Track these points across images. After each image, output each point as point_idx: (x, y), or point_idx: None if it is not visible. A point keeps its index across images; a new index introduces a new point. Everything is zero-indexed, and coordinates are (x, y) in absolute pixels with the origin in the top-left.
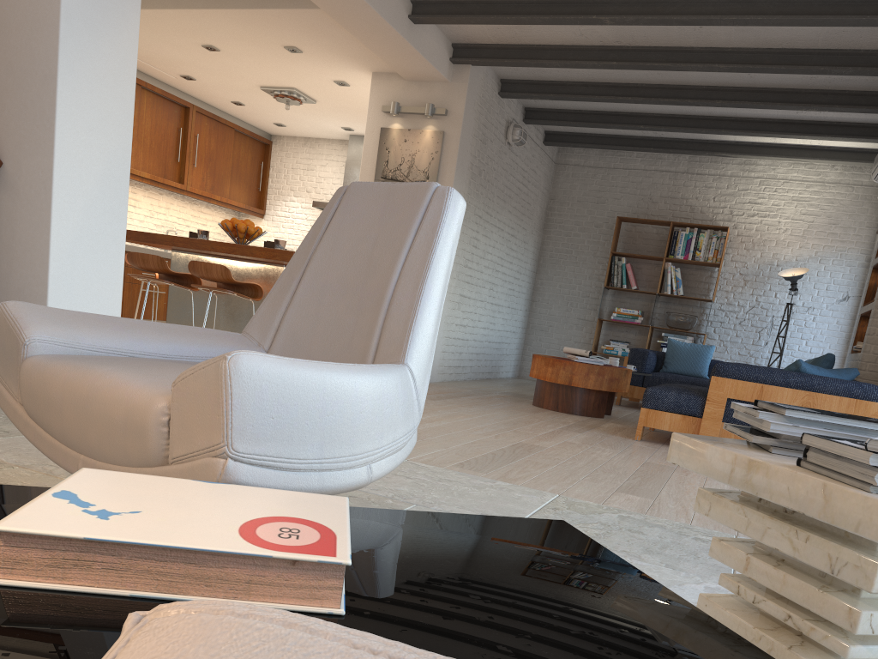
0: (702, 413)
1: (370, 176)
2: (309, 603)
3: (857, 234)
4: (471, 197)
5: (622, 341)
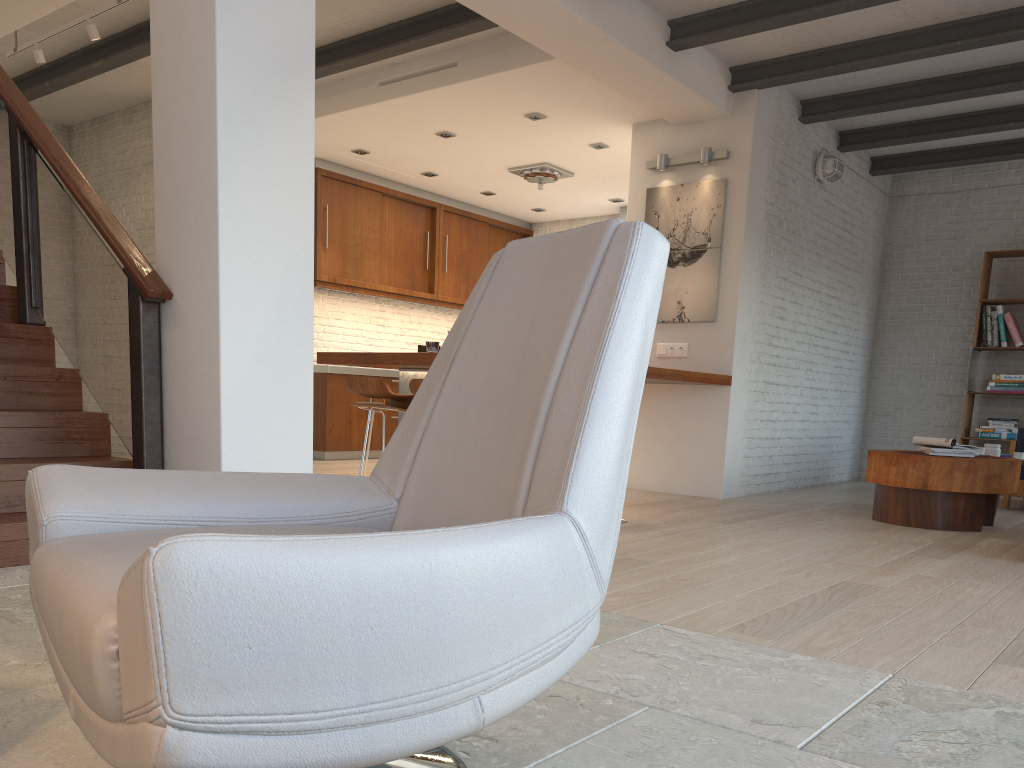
0: None
1: None
2: None
3: None
4: (769, 256)
5: (1007, 418)
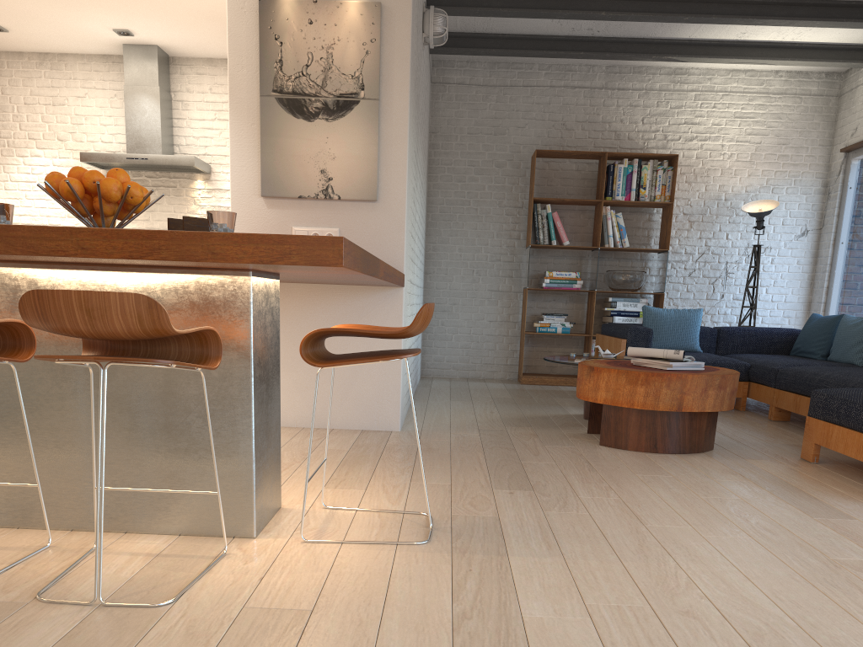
0: None
1: (250, 89)
2: None
3: (811, 155)
4: (413, 122)
5: (551, 312)
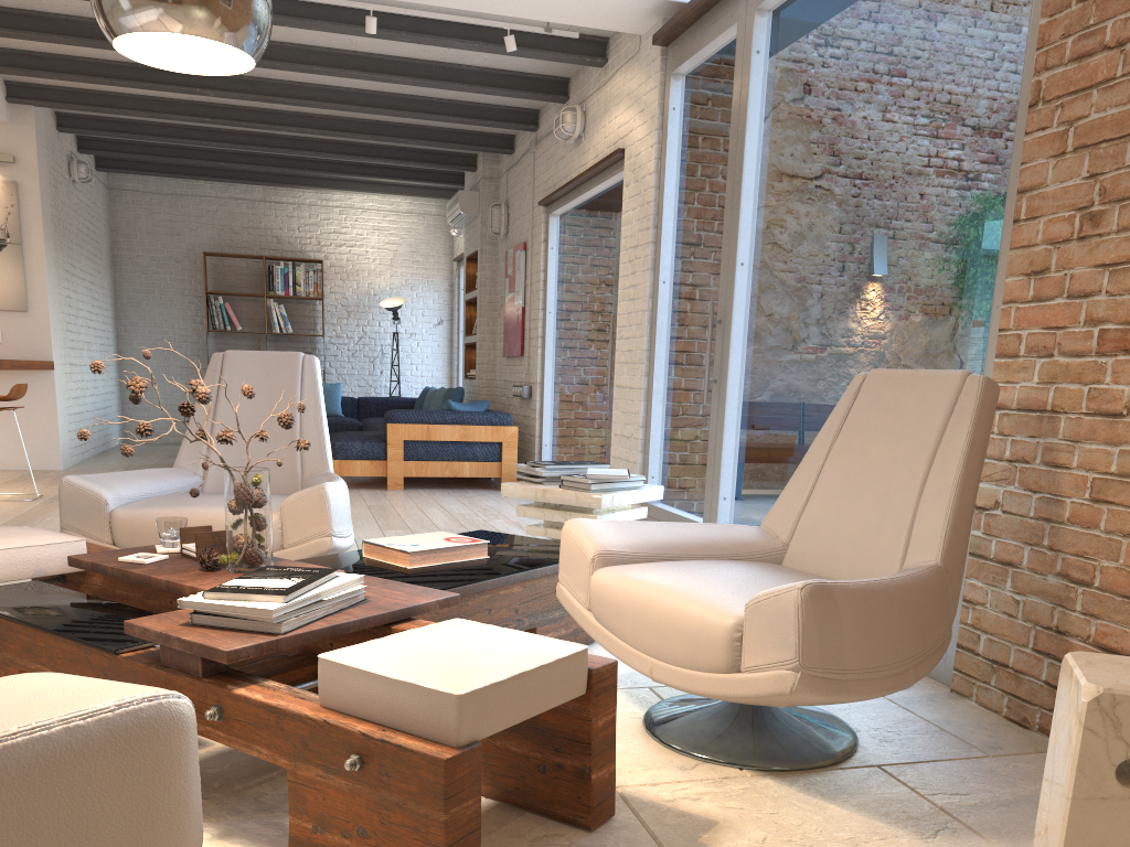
0: (386, 456)
1: None
2: (480, 556)
3: (437, 261)
4: (58, 252)
5: None
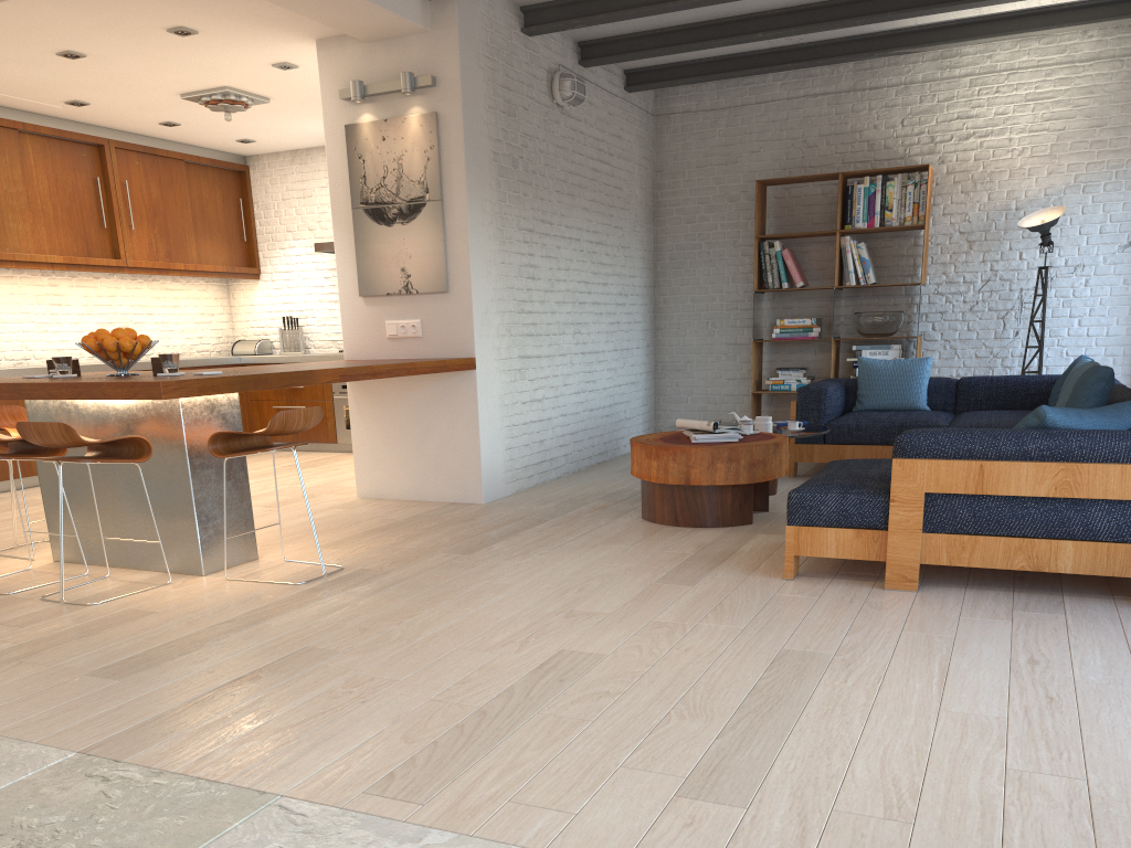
0: (887, 522)
1: (346, 204)
2: None
3: None
4: (506, 205)
5: (797, 366)
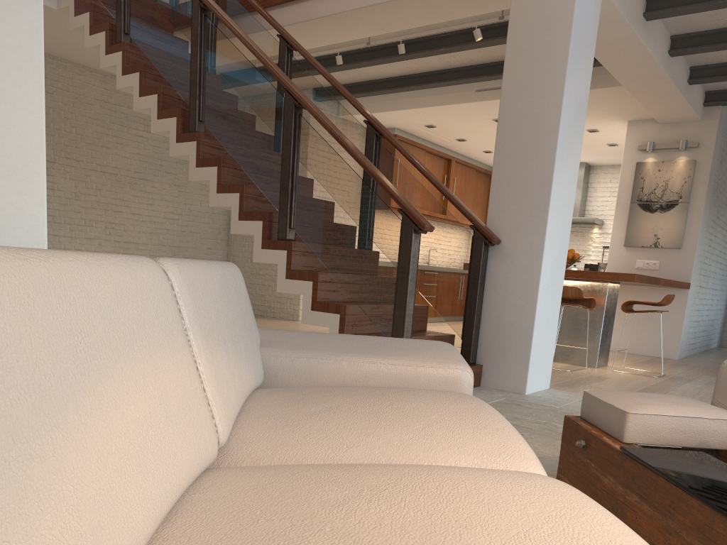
0: None
1: (626, 200)
2: None
3: None
4: (711, 208)
5: None
